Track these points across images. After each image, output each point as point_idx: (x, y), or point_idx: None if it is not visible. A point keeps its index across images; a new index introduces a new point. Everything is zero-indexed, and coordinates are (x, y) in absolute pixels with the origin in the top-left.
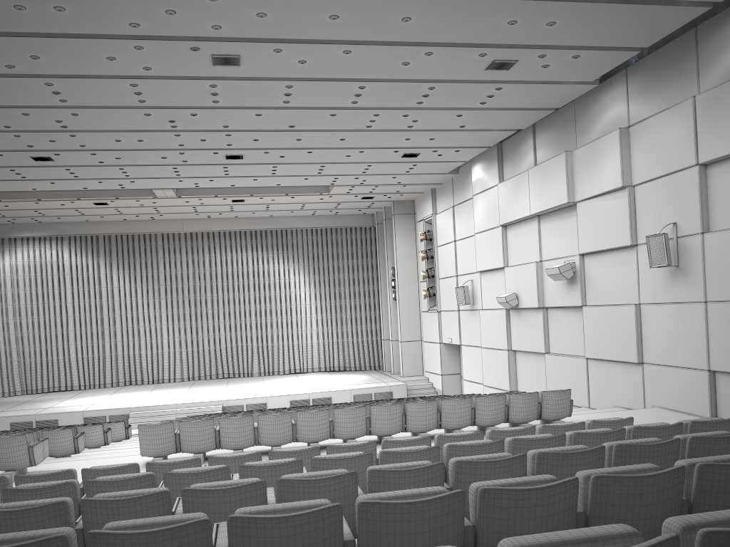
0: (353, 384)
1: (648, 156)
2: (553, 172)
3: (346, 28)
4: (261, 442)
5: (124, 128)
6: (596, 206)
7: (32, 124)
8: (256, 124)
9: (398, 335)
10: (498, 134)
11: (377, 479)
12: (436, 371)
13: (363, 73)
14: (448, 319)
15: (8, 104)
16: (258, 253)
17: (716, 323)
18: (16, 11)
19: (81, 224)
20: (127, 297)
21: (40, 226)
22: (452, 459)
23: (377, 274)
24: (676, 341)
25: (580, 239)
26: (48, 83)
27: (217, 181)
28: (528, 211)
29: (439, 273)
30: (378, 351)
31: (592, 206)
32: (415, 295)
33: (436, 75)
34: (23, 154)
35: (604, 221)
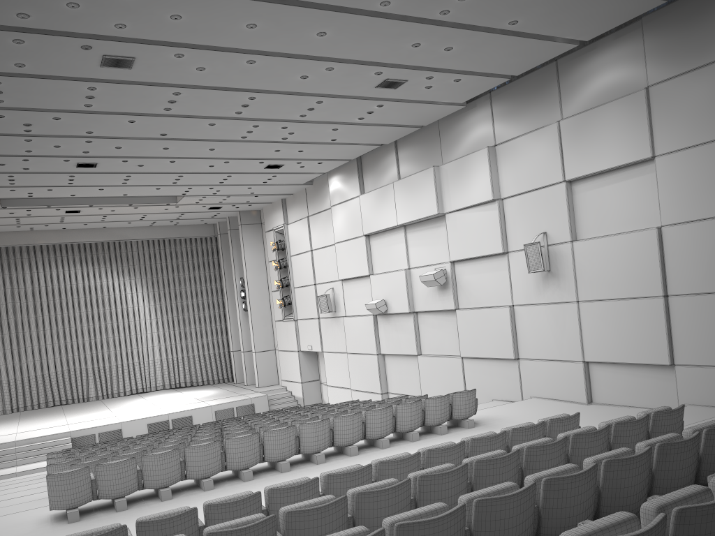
0: (211, 399)
1: (516, 172)
2: (421, 185)
3: (259, 38)
4: (189, 476)
5: None
6: (466, 217)
7: None
8: (125, 131)
9: (249, 345)
10: (363, 148)
11: (484, 509)
12: (295, 379)
13: (258, 84)
14: (306, 327)
15: None
16: (88, 267)
17: (589, 320)
18: None
19: None
20: None
21: None
22: (530, 477)
23: (221, 285)
24: (551, 337)
25: (451, 248)
26: None
27: (56, 191)
28: (395, 222)
29: (294, 282)
30: (227, 363)
31: (461, 217)
32: (266, 304)
33: (328, 90)
34: None
35: (475, 231)
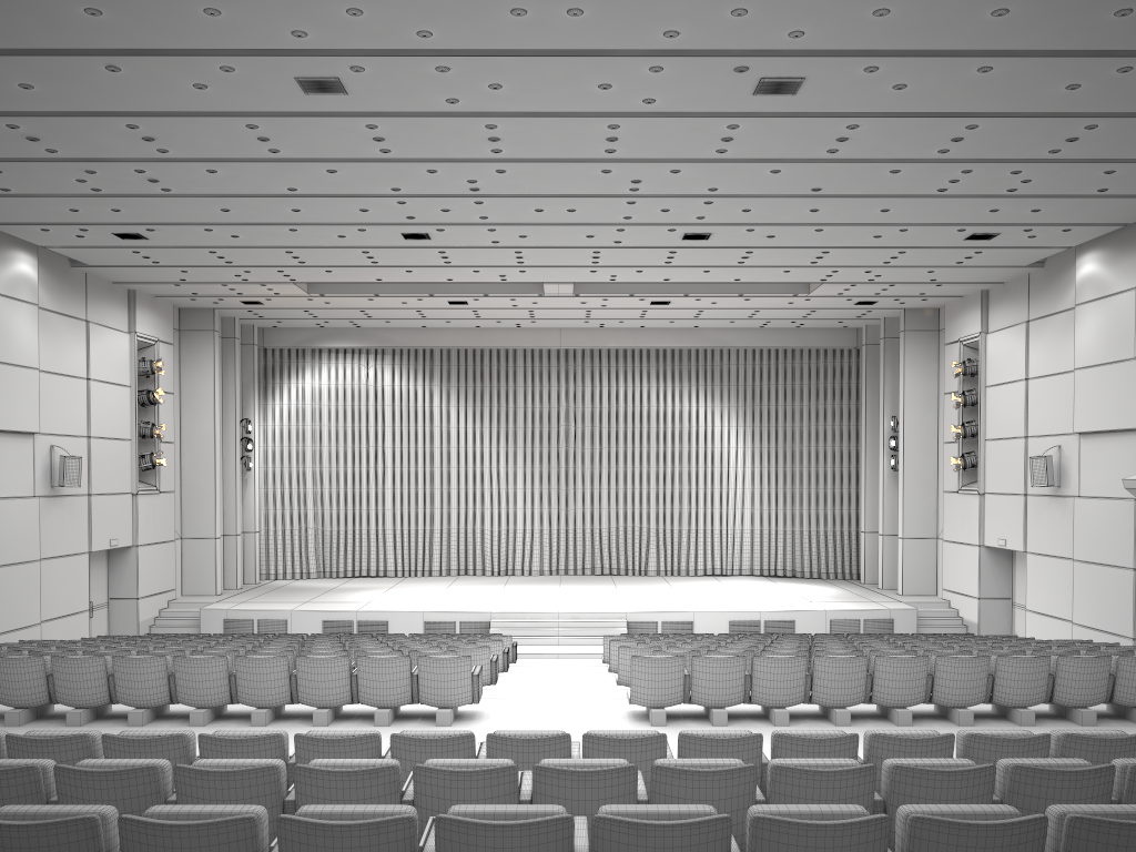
0: (825, 601)
1: None
2: None
3: (1008, 31)
4: (816, 700)
5: (559, 192)
6: None
7: (432, 185)
8: (761, 187)
9: (893, 526)
10: None
11: None
12: (968, 591)
13: (988, 104)
14: (999, 507)
15: (416, 156)
16: (666, 384)
17: None
18: (509, 17)
19: (414, 332)
20: (469, 443)
21: (357, 332)
22: None
23: (856, 426)
24: None
25: None
26: (491, 125)
27: (647, 273)
28: None
29: (986, 430)
30: (851, 550)
31: None
32: (931, 463)
33: (1113, 106)
34: (393, 229)
35: None
